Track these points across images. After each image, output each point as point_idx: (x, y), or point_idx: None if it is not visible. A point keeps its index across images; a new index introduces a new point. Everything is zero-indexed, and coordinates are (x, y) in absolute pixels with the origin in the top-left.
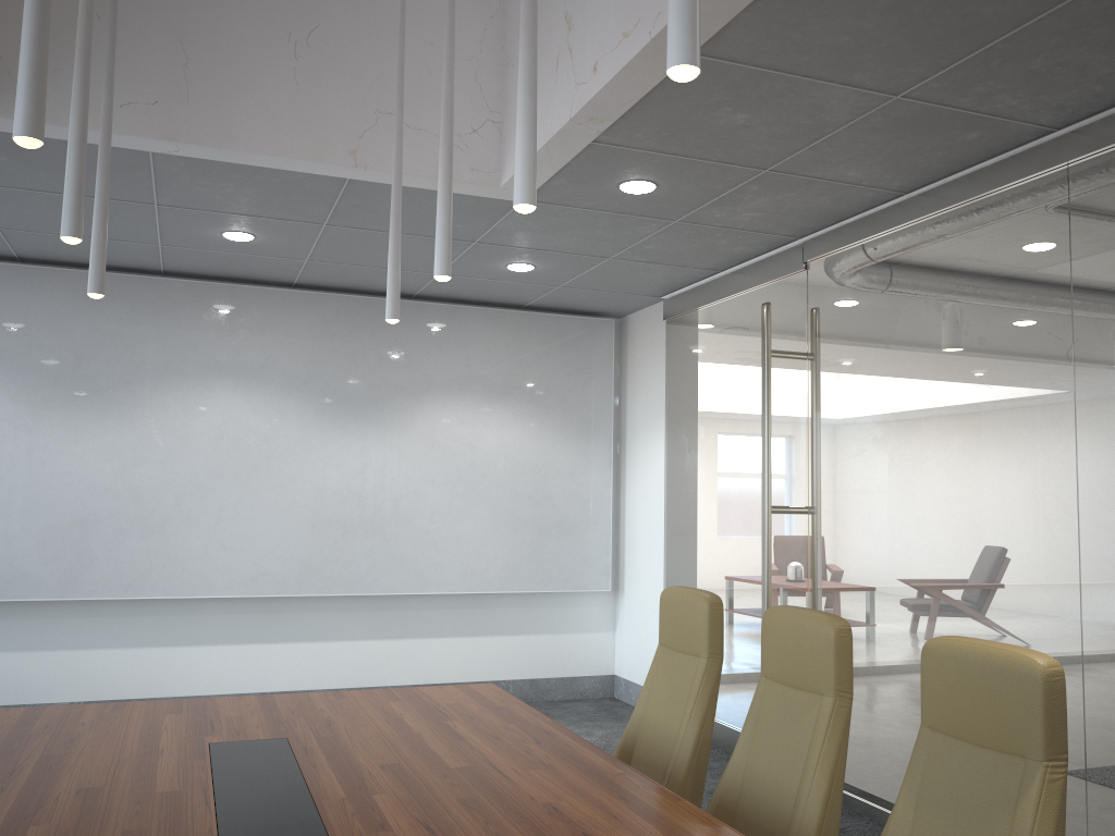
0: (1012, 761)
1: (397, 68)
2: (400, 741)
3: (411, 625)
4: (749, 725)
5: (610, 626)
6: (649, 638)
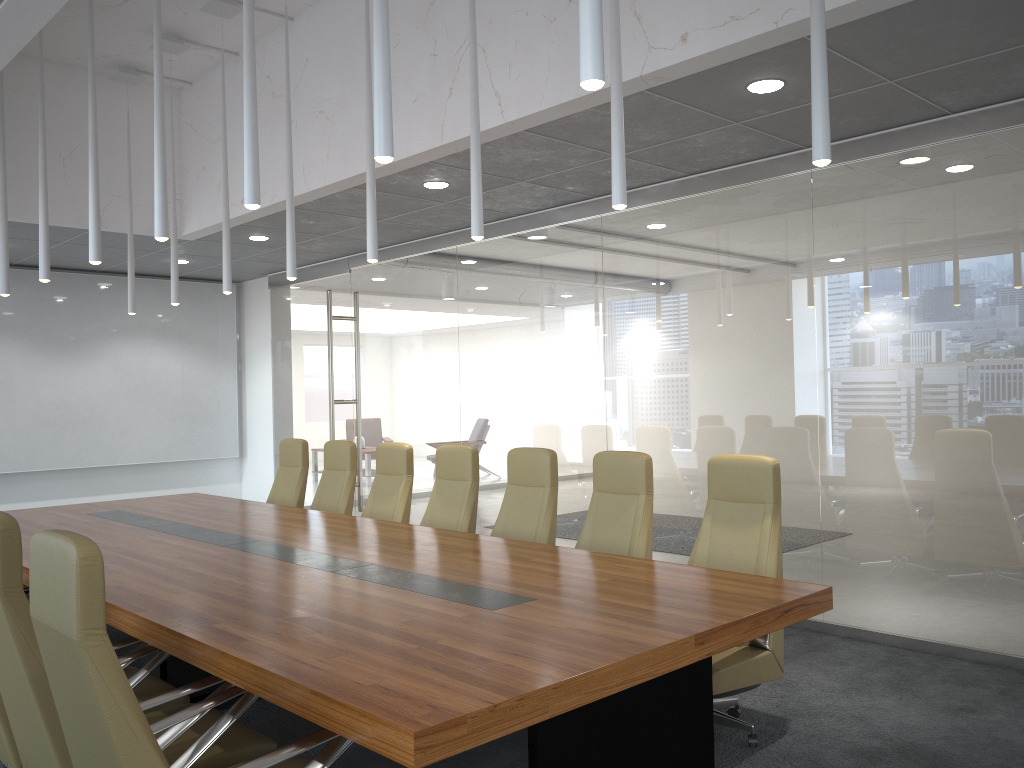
0: (398, 477)
1: (128, 178)
2: (171, 507)
3: (106, 486)
4: (320, 488)
5: (238, 479)
6: (265, 482)
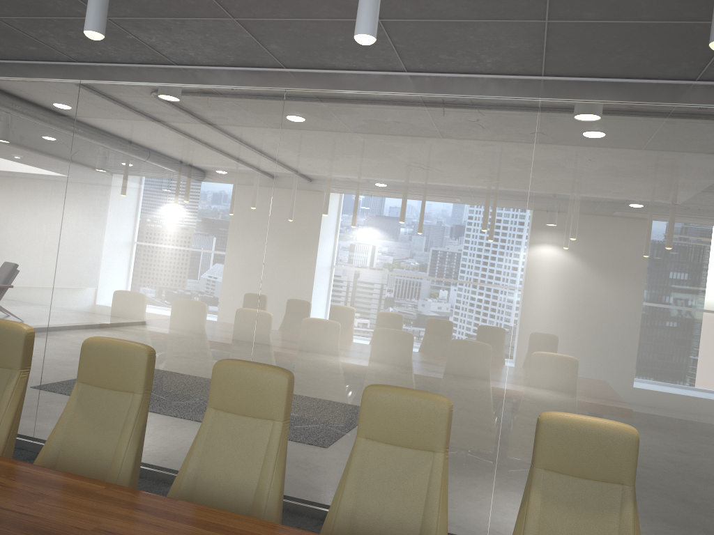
0: (6, 371)
1: None
2: None
3: None
4: None
5: None
6: None
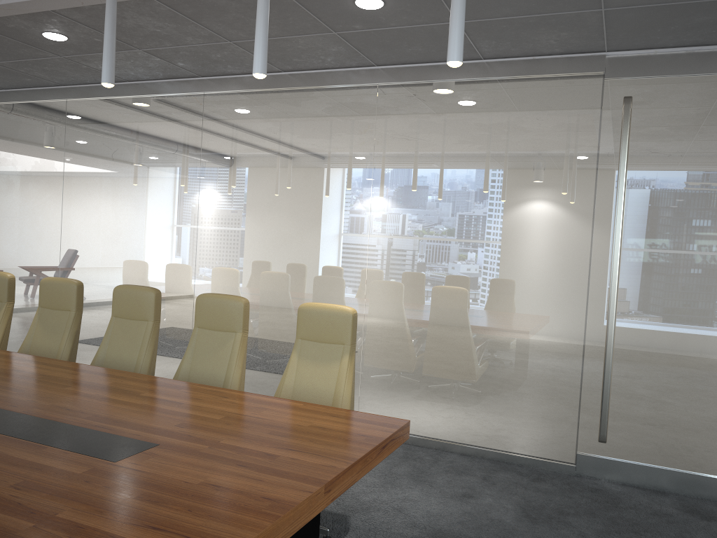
0: None
1: None
2: None
3: None
4: None
5: None
6: None
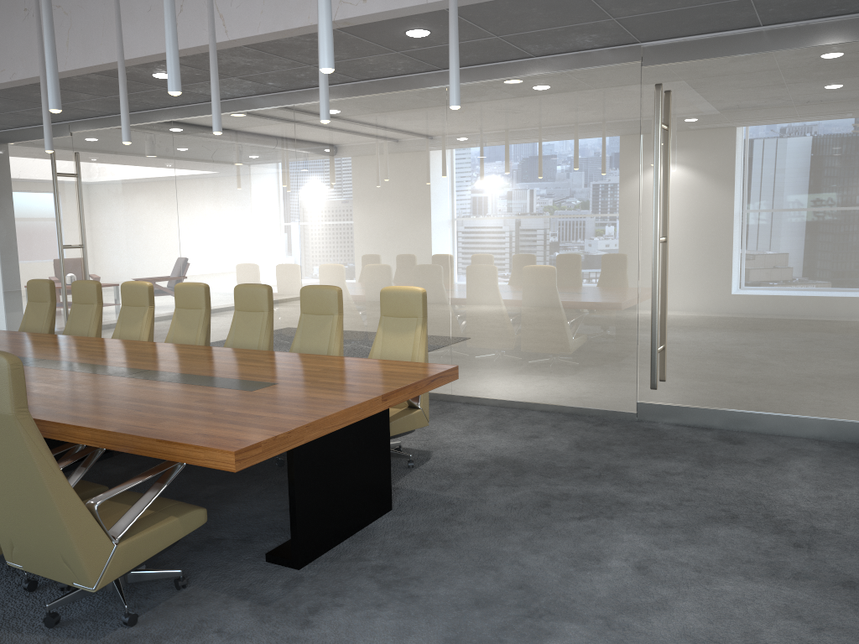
0: (142, 308)
1: None
2: None
3: None
4: (70, 318)
5: None
6: None
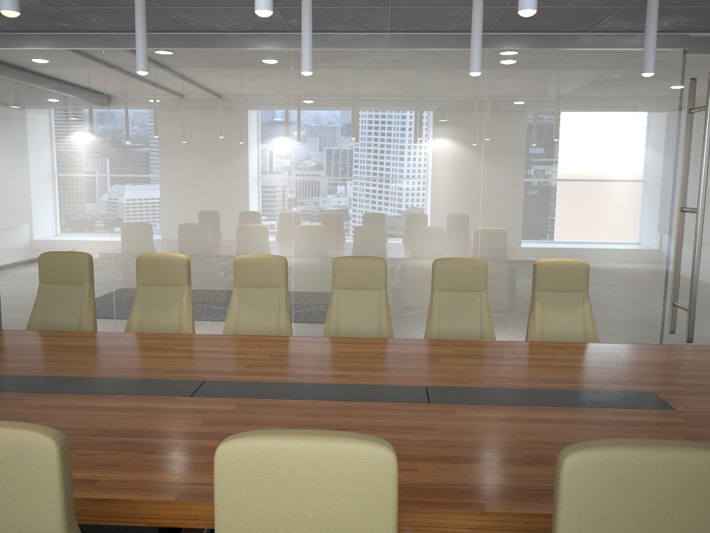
0: (177, 288)
1: None
2: None
3: None
4: (40, 304)
5: None
6: None
